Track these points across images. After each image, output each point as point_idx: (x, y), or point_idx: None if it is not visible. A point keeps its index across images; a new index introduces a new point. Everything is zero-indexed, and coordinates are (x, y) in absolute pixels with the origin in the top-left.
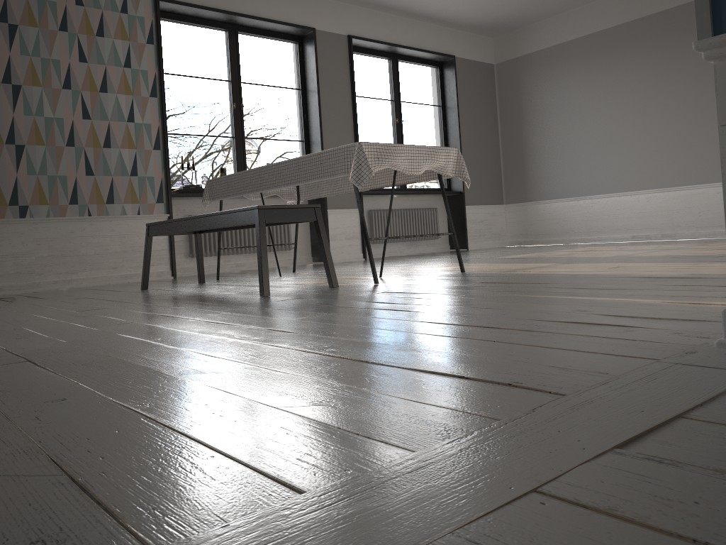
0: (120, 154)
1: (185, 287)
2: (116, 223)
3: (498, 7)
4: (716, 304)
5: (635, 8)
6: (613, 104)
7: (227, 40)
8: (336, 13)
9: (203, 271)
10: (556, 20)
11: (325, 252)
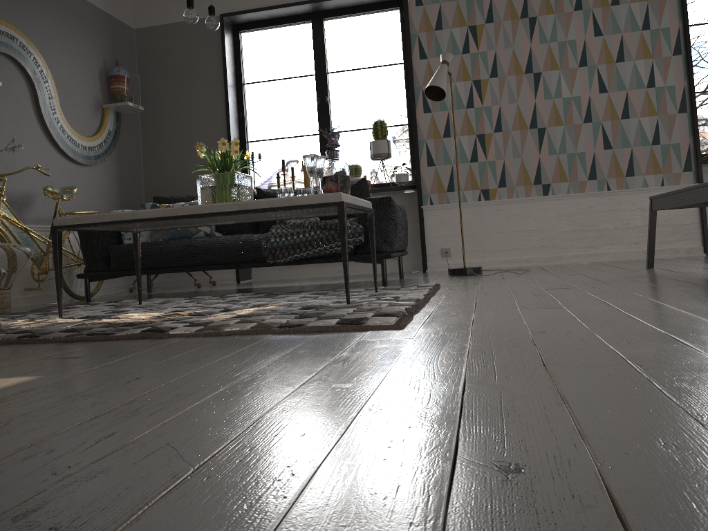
0: (639, 123)
1: (696, 267)
2: (637, 197)
3: None
4: None
5: None
6: None
7: None
8: None
9: None
10: None
11: None
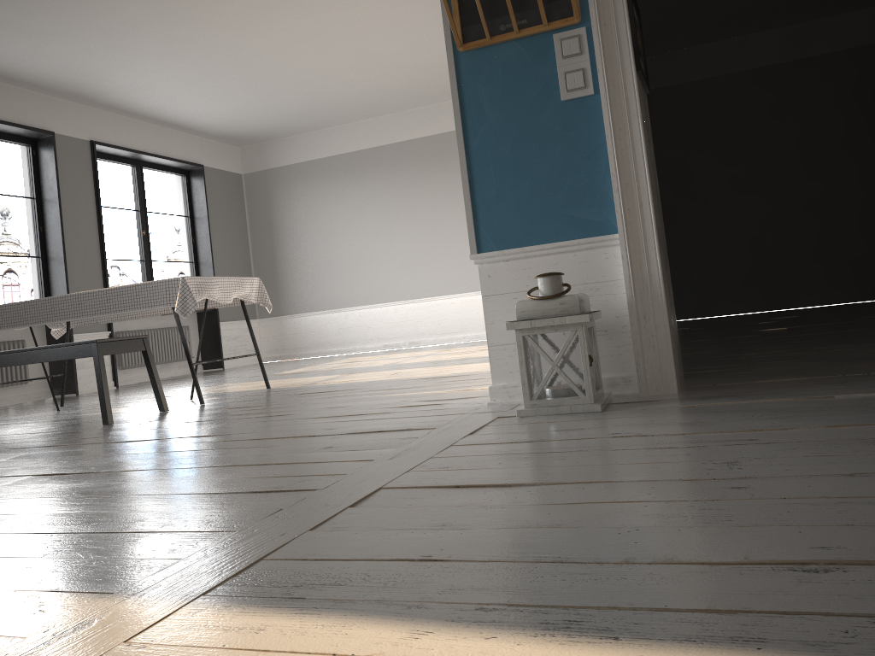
0: None
1: None
2: None
3: (250, 122)
4: (477, 389)
5: (377, 136)
6: (362, 222)
7: None
8: (77, 116)
9: None
10: (305, 138)
11: (155, 379)
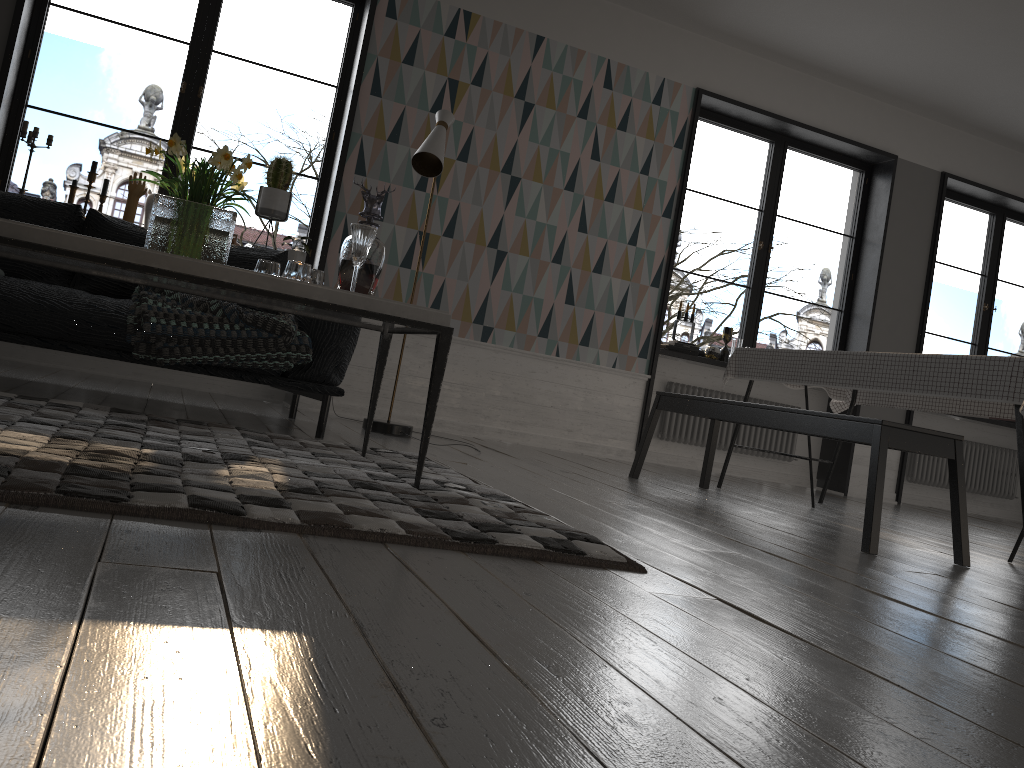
0: (609, 284)
1: (689, 489)
2: (585, 373)
3: None
4: None
5: None
6: None
7: (770, 155)
8: (931, 139)
9: (709, 472)
10: None
11: (958, 510)
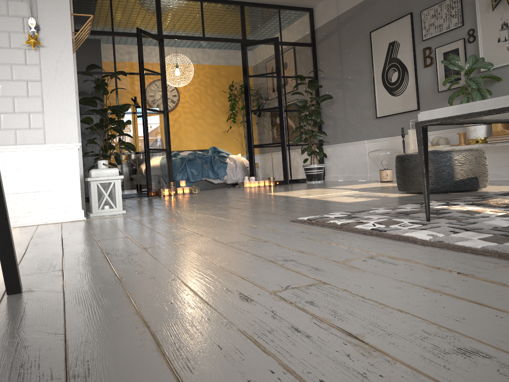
0: None
1: None
2: None
3: None
4: None
5: None
6: None
7: None
8: None
9: None
10: None
11: None
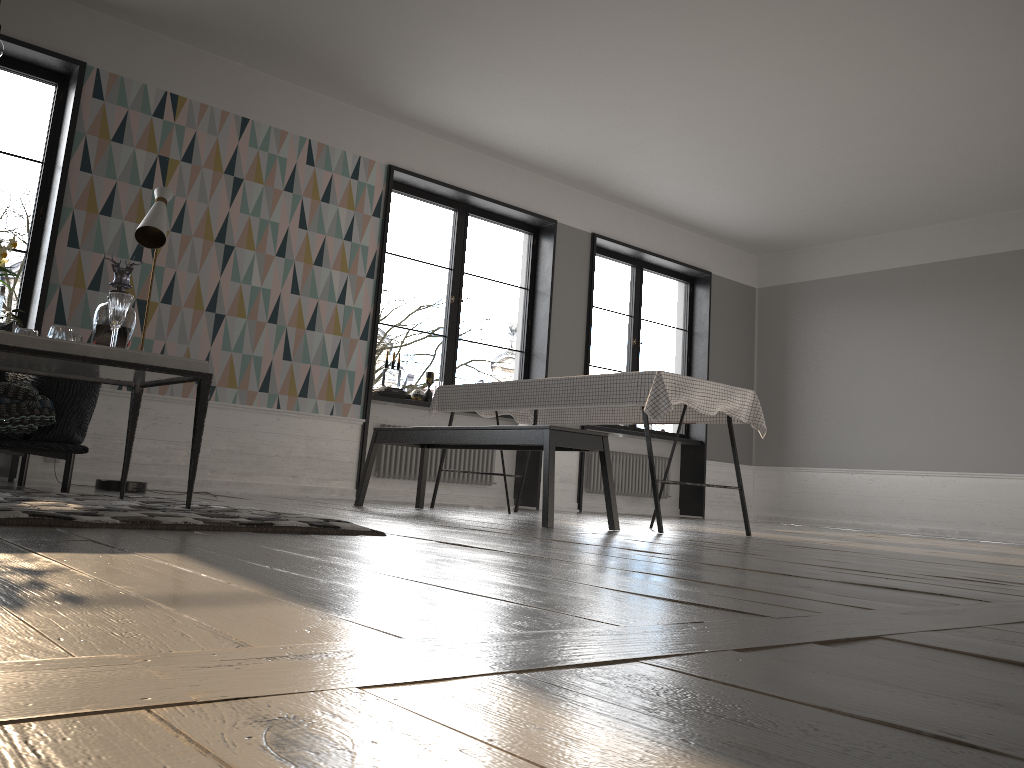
0: (323, 339)
1: (407, 509)
2: (305, 422)
3: (773, 223)
4: None
5: (941, 248)
6: (906, 359)
7: (455, 221)
8: (582, 206)
9: (423, 493)
10: (841, 248)
11: (609, 488)
